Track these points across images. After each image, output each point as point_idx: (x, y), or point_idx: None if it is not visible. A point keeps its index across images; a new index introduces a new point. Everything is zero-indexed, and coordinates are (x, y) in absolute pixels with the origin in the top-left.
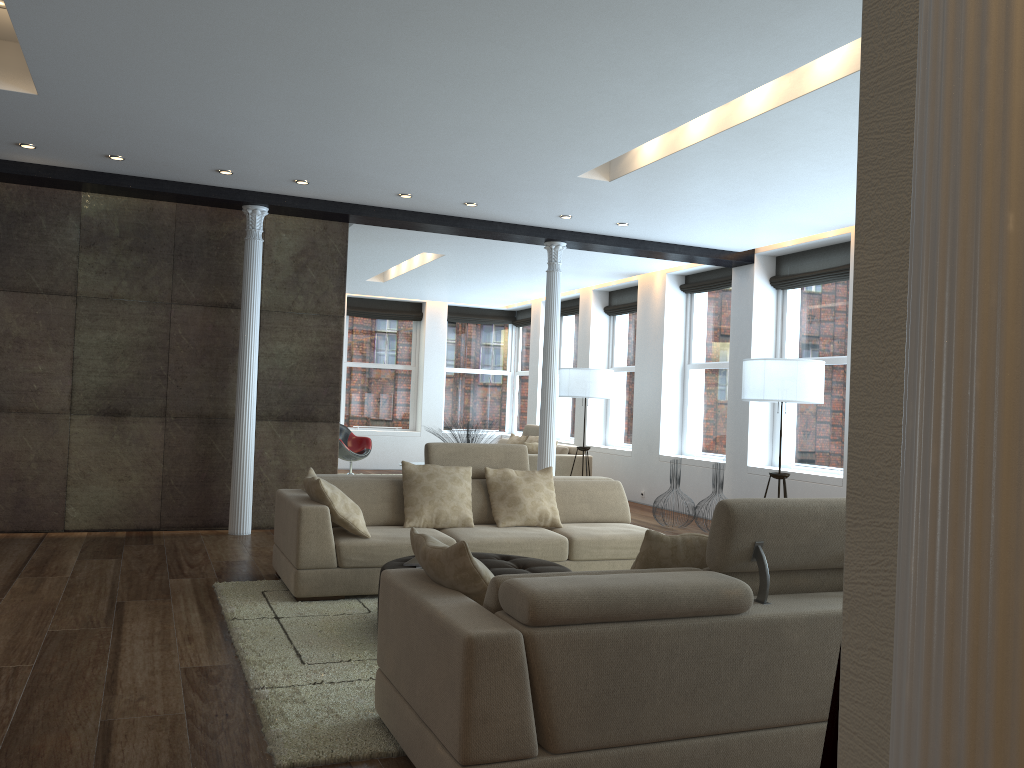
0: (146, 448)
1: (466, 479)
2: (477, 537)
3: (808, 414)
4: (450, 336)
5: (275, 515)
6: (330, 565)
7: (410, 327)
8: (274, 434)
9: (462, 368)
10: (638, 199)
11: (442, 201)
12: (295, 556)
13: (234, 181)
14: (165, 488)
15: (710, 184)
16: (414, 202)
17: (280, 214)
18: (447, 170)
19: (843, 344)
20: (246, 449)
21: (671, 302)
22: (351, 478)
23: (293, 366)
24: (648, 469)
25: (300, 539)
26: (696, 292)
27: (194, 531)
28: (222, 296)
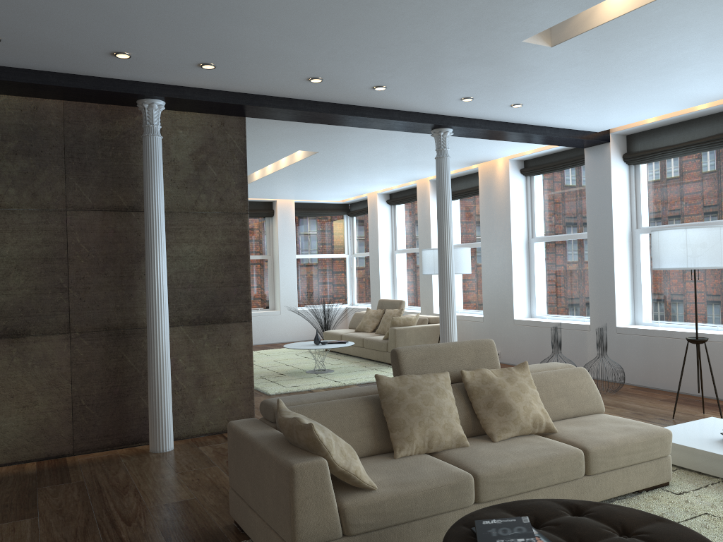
0: (51, 369)
1: (448, 388)
2: (493, 466)
3: (674, 276)
4: (297, 228)
5: (230, 454)
6: (335, 536)
7: (263, 223)
8: (187, 340)
9: (309, 254)
10: (560, 71)
11: (351, 85)
12: (289, 532)
13: (130, 69)
14: (76, 409)
15: (657, 45)
16: (320, 89)
17: (176, 110)
18: (381, 39)
19: (710, 210)
20: (162, 360)
21: (514, 184)
22: (317, 401)
23: (201, 267)
24: (503, 332)
25: (295, 509)
26: (537, 174)
27: (111, 452)
28: (121, 199)
